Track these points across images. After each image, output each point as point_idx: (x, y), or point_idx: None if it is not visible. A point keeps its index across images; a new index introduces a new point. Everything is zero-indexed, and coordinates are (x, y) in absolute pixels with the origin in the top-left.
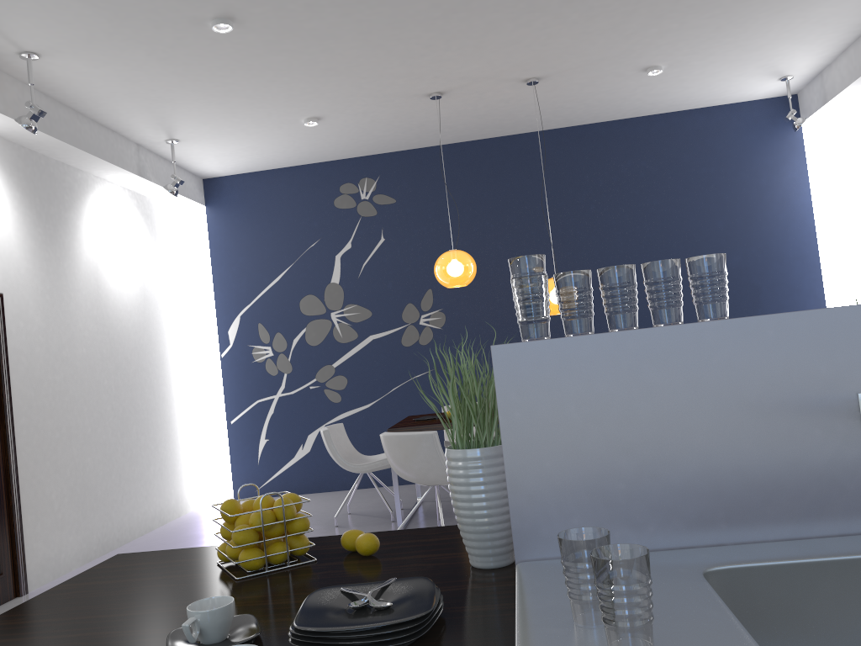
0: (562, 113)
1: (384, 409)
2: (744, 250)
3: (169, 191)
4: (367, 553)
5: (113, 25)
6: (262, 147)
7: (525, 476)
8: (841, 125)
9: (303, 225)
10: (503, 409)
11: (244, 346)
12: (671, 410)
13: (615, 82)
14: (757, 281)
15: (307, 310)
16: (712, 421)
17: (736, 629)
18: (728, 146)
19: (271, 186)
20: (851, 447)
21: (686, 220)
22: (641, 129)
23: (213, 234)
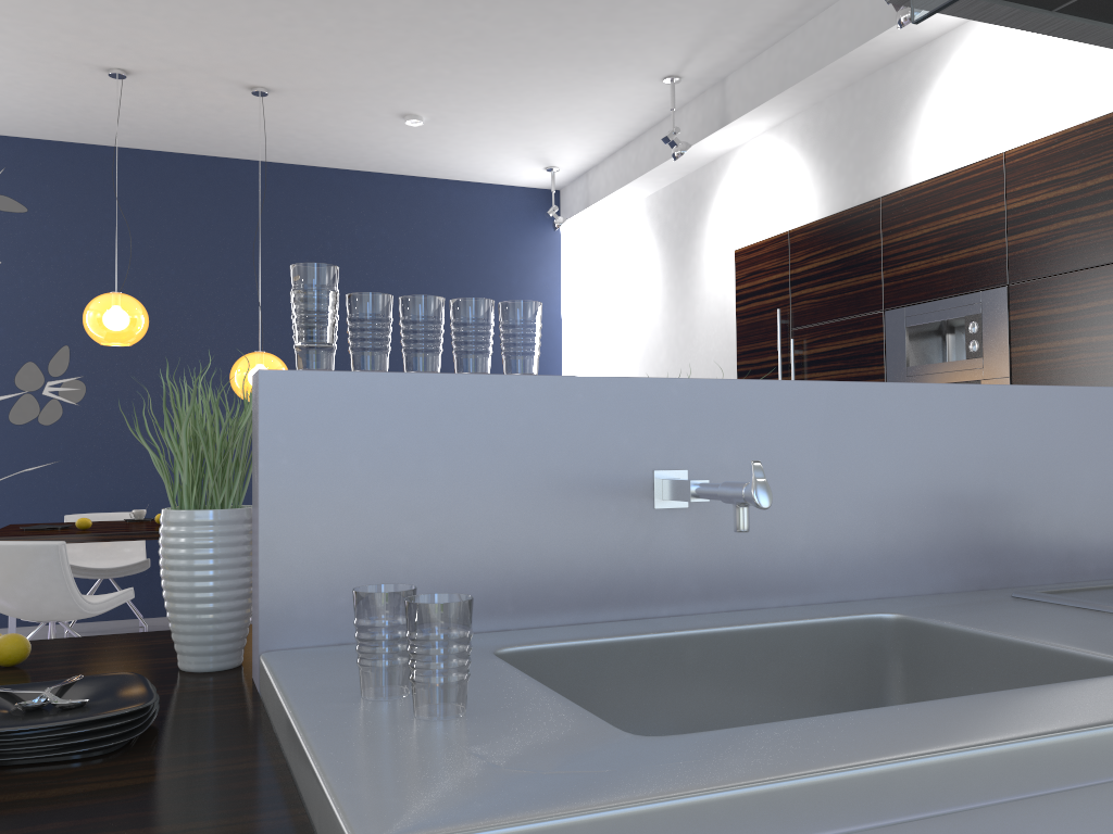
0: (292, 144)
1: None
2: None
3: None
4: (11, 662)
5: None
6: None
7: (284, 541)
8: (599, 235)
9: None
10: (266, 453)
11: None
12: (469, 473)
13: (365, 121)
14: None
15: None
16: (511, 489)
17: (547, 692)
18: (482, 232)
19: None
20: (642, 527)
21: None
22: (387, 189)
23: None
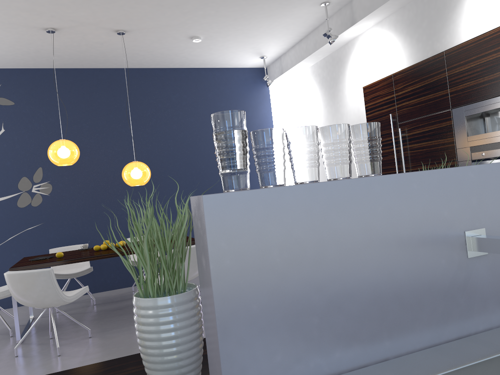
0: (137, 58)
1: (2, 253)
2: None
3: None
4: None
5: None
6: None
7: (234, 321)
8: (288, 87)
9: None
10: (214, 257)
11: None
12: (351, 251)
13: (173, 42)
14: None
15: None
16: (379, 258)
17: None
18: (232, 92)
19: None
20: (462, 272)
21: (209, 132)
22: (184, 75)
23: None
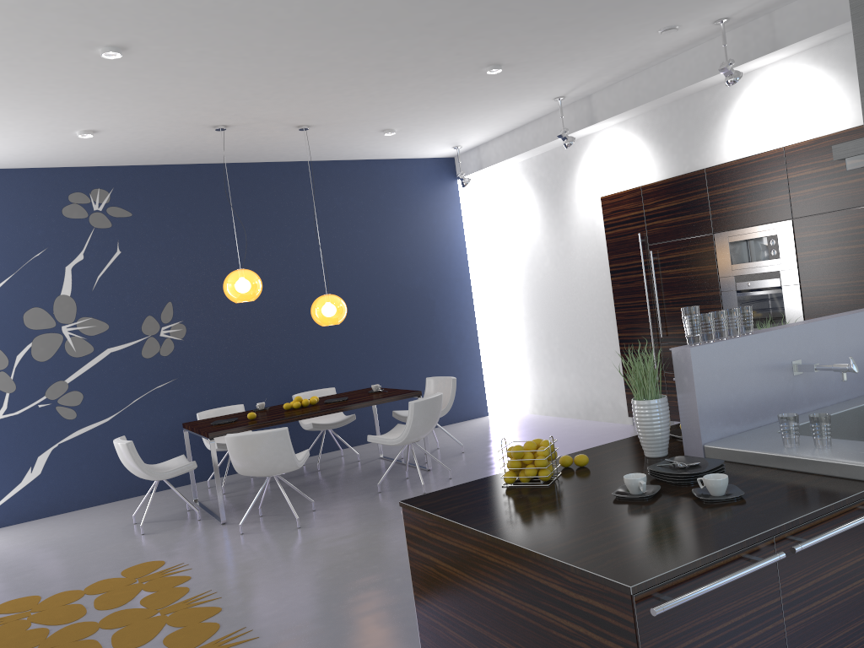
0: (299, 151)
1: (125, 421)
2: (424, 273)
3: None
4: (586, 464)
5: (1, 33)
6: (2, 149)
7: (703, 405)
8: (483, 184)
9: (26, 232)
10: (695, 376)
11: None
12: (744, 372)
13: (357, 135)
14: (432, 297)
15: (33, 324)
16: (755, 376)
17: (834, 438)
18: (411, 191)
19: None
20: (791, 383)
21: (384, 248)
22: (350, 170)
23: None
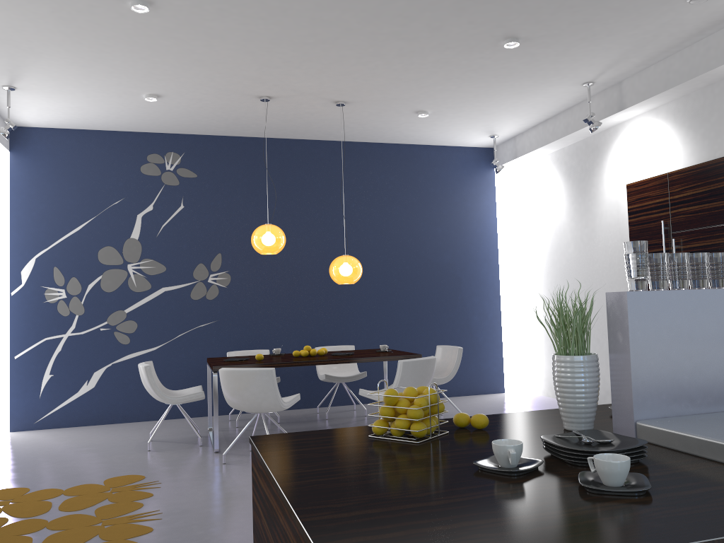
0: (344, 130)
1: (169, 352)
2: (453, 251)
3: (2, 133)
4: (483, 427)
5: None
6: (90, 109)
7: (640, 370)
8: (519, 174)
9: (109, 183)
10: (631, 329)
11: (36, 287)
12: (709, 336)
13: (393, 116)
14: (459, 274)
15: (105, 260)
16: None
17: None
18: (449, 176)
19: (80, 144)
20: None
21: (417, 224)
22: (393, 152)
23: (15, 178)
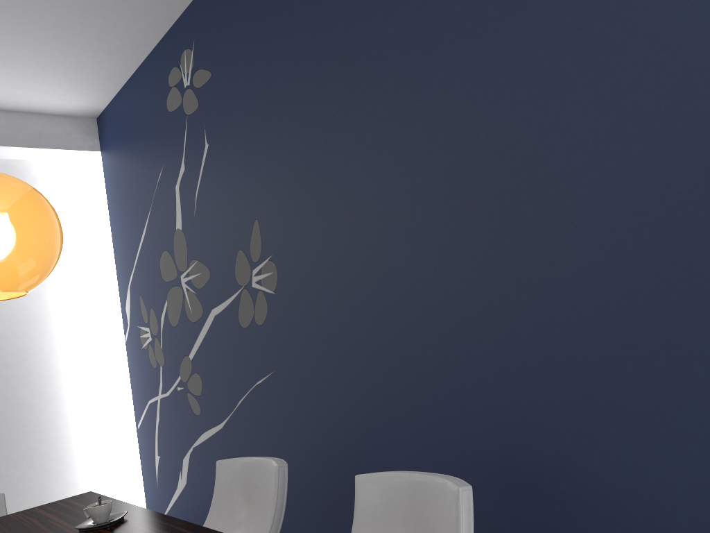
0: None
1: (235, 434)
2: None
3: None
4: None
5: None
6: (19, 55)
7: None
8: None
9: (152, 149)
10: None
11: (135, 328)
12: None
13: None
14: None
15: (165, 274)
16: None
17: None
18: None
19: (129, 105)
20: None
21: None
22: None
23: (107, 185)
